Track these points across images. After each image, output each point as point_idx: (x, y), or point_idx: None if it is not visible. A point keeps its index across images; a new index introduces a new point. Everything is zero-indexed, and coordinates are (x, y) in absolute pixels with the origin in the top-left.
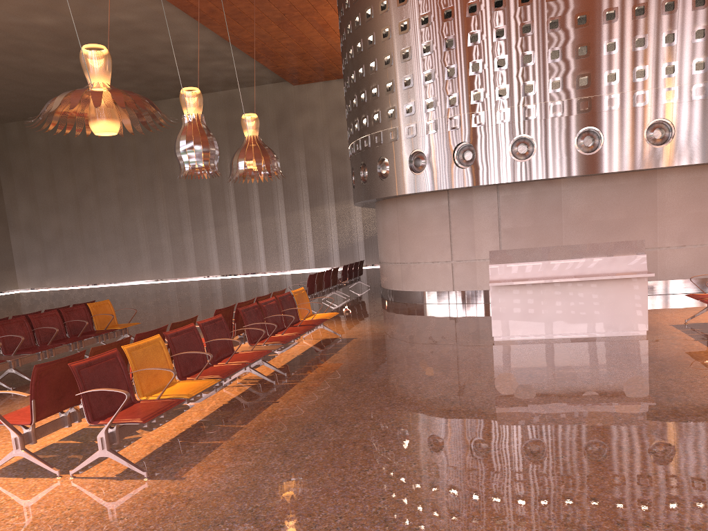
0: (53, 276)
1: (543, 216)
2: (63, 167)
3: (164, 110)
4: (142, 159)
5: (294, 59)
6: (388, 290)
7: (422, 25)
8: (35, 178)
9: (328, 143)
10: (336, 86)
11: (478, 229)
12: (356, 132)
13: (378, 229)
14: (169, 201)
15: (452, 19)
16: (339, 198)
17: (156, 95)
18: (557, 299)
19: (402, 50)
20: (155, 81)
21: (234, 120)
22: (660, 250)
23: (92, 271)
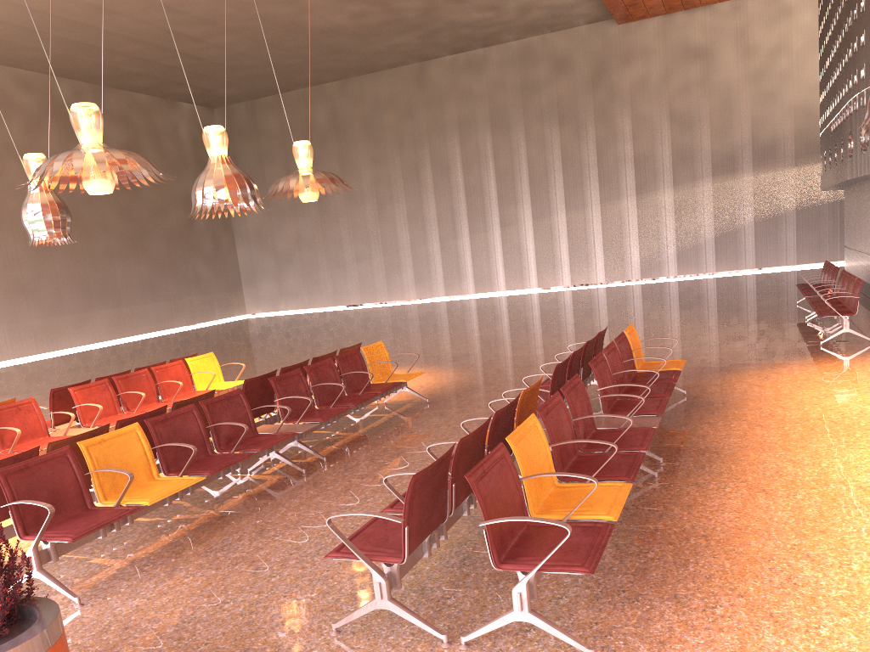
0: (289, 297)
1: None
2: None
3: (434, 73)
4: (404, 141)
5: None
6: None
7: None
8: (267, 174)
9: (666, 103)
10: (682, 20)
11: None
12: None
13: None
14: (439, 195)
15: None
16: (680, 180)
17: (429, 52)
18: None
19: None
20: (438, 32)
21: (531, 80)
22: None
23: (338, 289)
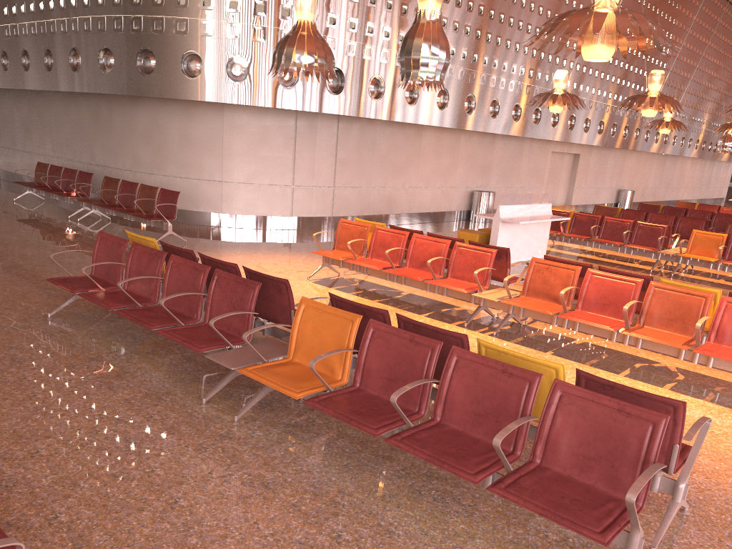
0: None
1: (364, 151)
2: None
3: None
4: None
5: None
6: (190, 211)
7: None
8: None
9: None
10: None
11: (319, 156)
12: (180, 7)
13: (161, 133)
14: None
15: None
16: None
17: None
18: (522, 233)
19: None
20: None
21: None
22: (418, 189)
23: None
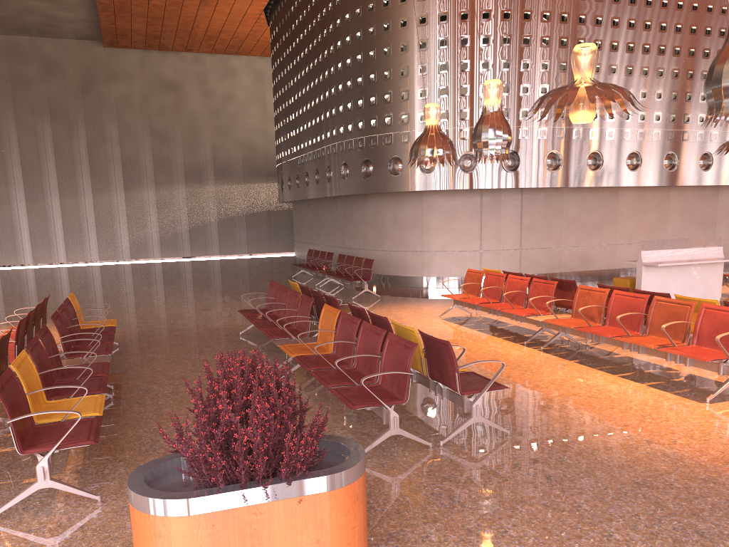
0: None
1: (551, 216)
2: None
3: None
4: None
5: (142, 21)
6: (400, 276)
7: (482, 44)
8: None
9: (147, 120)
10: (157, 57)
11: (504, 224)
12: (387, 126)
13: (380, 219)
14: None
15: (509, 46)
16: (161, 183)
17: None
18: (678, 277)
19: (461, 61)
20: None
21: (21, 75)
22: (618, 246)
23: None
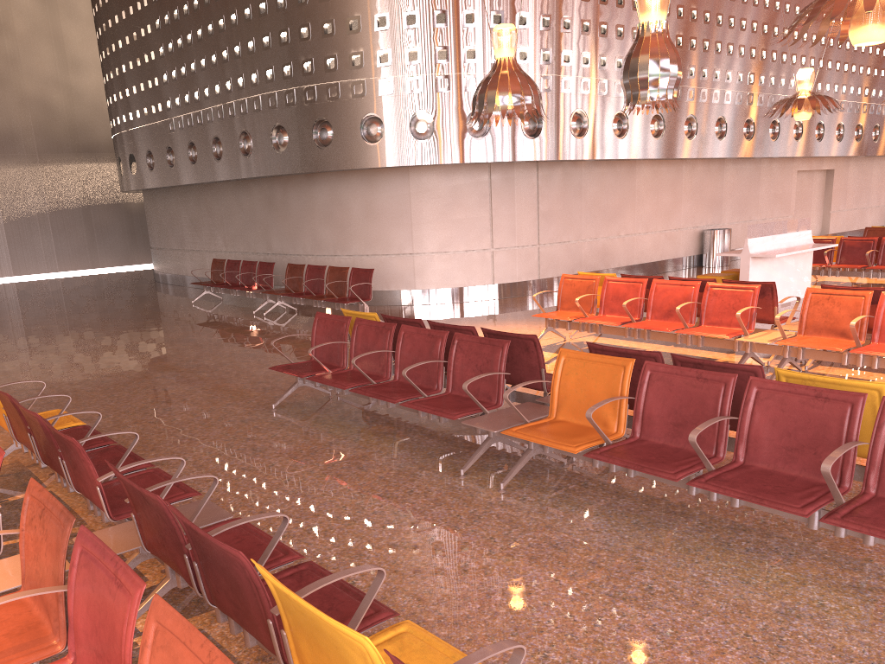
0: None
1: (569, 199)
2: None
3: None
4: None
5: None
6: (381, 291)
7: None
8: None
9: None
10: None
11: (519, 212)
12: (355, 68)
13: (342, 209)
14: None
15: None
16: None
17: None
18: (778, 270)
19: None
20: None
21: None
22: (636, 236)
23: None
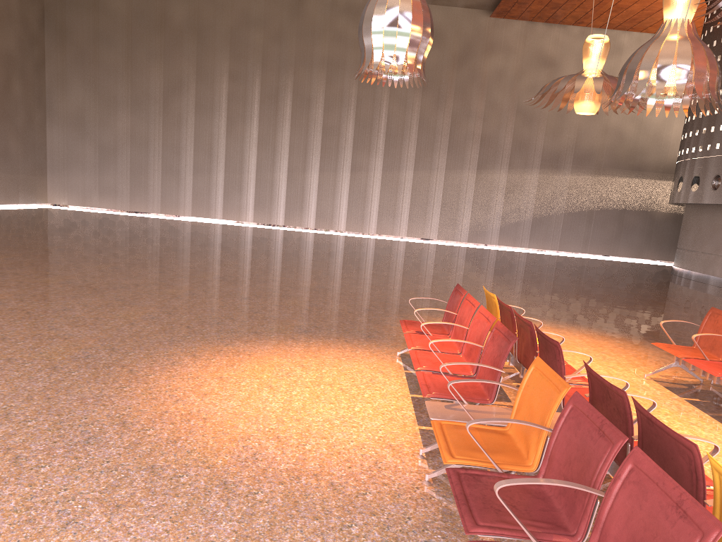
0: (105, 194)
1: None
2: (148, 50)
3: (312, 6)
4: (268, 64)
5: None
6: None
7: None
8: (101, 56)
9: (515, 97)
10: (541, 30)
11: None
12: None
13: None
14: (295, 126)
15: None
16: (514, 166)
17: None
18: None
19: None
20: None
21: None
22: None
23: (167, 197)
